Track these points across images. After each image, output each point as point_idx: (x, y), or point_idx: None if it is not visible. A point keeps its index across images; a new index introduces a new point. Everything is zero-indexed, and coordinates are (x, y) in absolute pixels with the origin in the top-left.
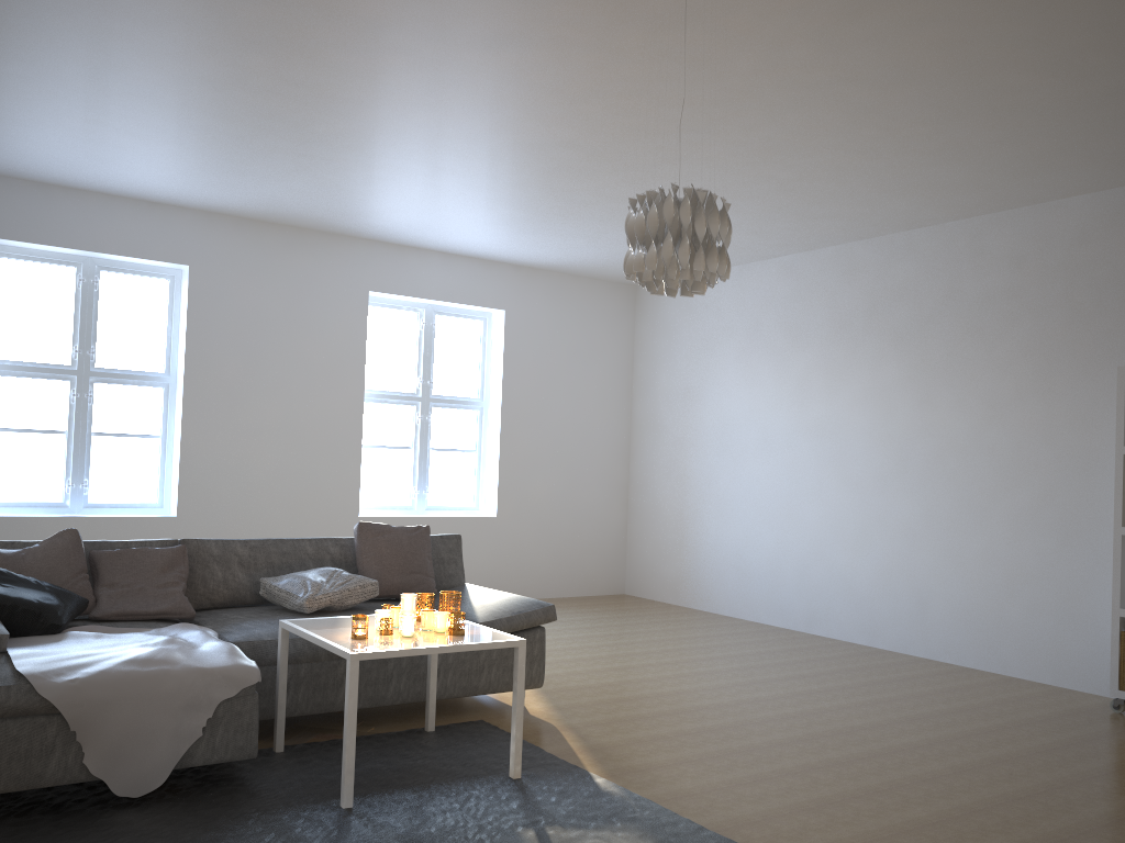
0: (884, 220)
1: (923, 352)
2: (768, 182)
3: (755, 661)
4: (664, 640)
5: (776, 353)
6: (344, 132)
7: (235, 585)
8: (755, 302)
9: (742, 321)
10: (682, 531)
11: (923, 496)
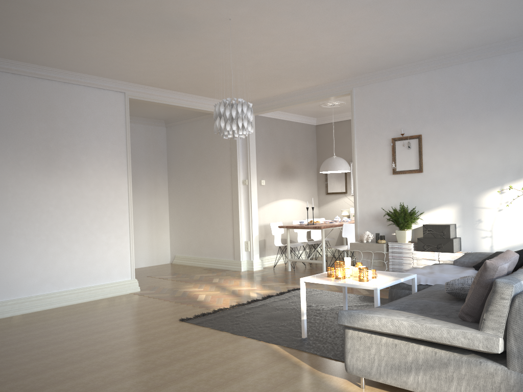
0: None
1: None
2: None
3: None
4: None
5: None
6: None
7: None
8: None
9: None
10: None
11: None
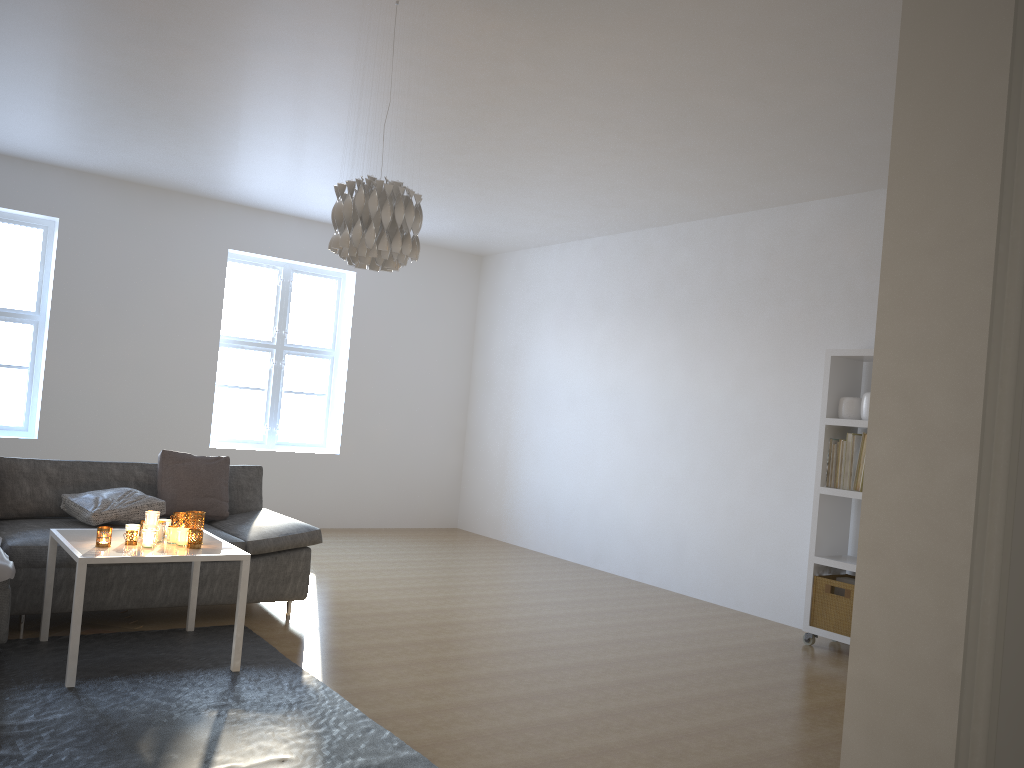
0: (665, 211)
1: (694, 328)
2: (550, 174)
3: (526, 588)
4: (459, 568)
5: (584, 323)
6: (168, 110)
7: (41, 499)
8: (571, 276)
9: (560, 292)
10: (504, 475)
11: (687, 453)
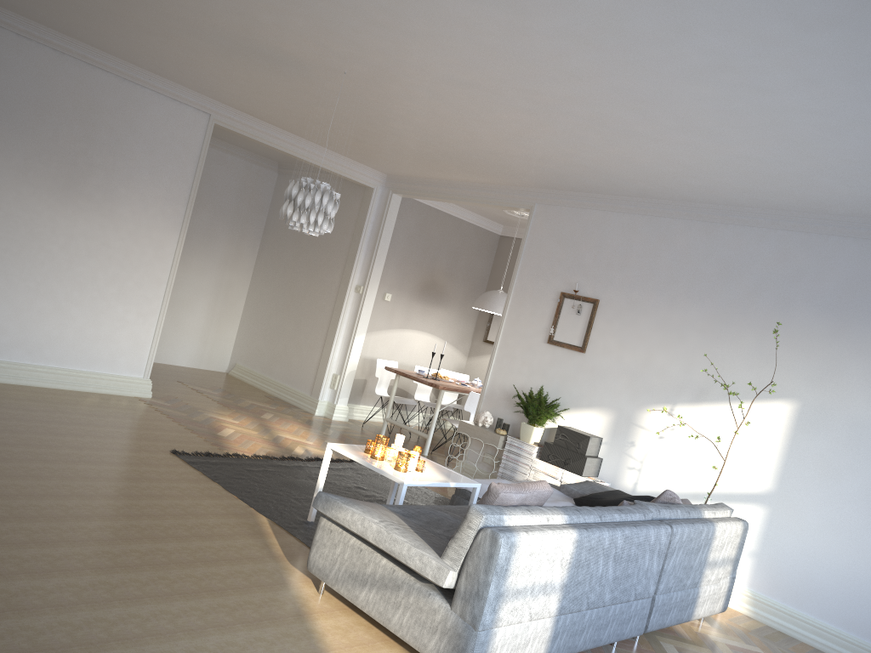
0: None
1: None
2: None
3: None
4: None
5: None
6: (692, 82)
7: None
8: None
9: None
10: None
11: None
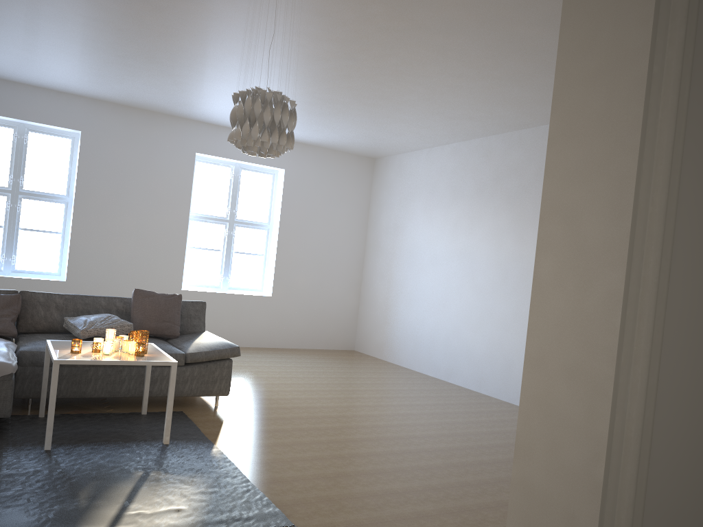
0: (501, 122)
1: (522, 208)
2: (413, 94)
3: (393, 394)
4: (348, 377)
5: (444, 205)
6: (141, 51)
7: (51, 320)
8: (435, 172)
9: (427, 183)
10: (387, 313)
11: (514, 300)
